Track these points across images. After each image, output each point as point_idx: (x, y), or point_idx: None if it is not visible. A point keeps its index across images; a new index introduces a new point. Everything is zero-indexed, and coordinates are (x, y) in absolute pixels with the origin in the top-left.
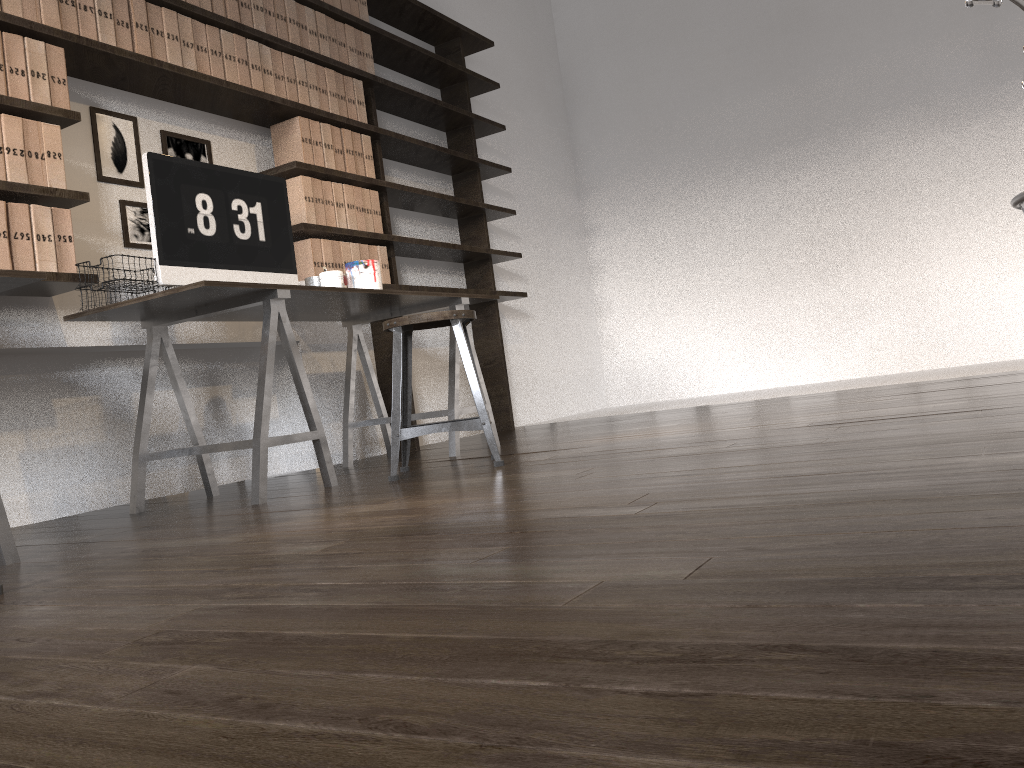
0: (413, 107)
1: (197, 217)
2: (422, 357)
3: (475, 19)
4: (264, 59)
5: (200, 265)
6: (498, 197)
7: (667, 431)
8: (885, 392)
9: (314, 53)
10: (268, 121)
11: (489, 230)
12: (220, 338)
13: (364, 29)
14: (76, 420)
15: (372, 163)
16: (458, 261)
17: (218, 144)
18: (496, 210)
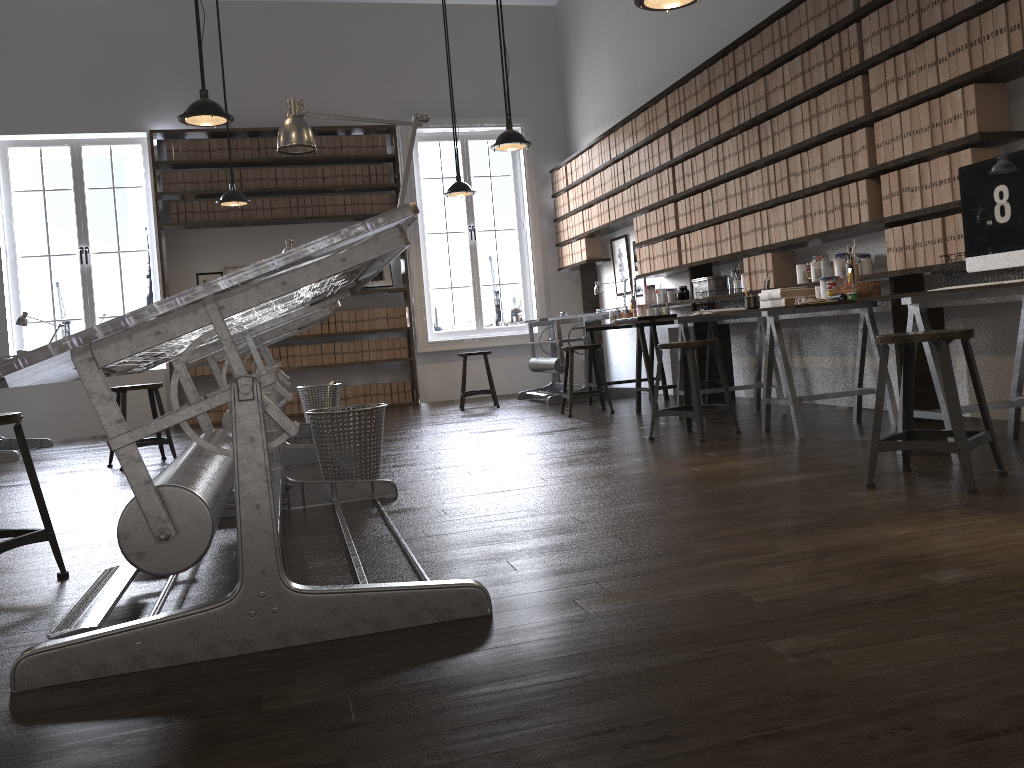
0: None
1: (994, 209)
2: None
3: None
4: None
5: (995, 251)
6: None
7: (959, 543)
8: None
9: None
10: None
11: None
12: None
13: None
14: None
15: None
16: None
17: None
18: None
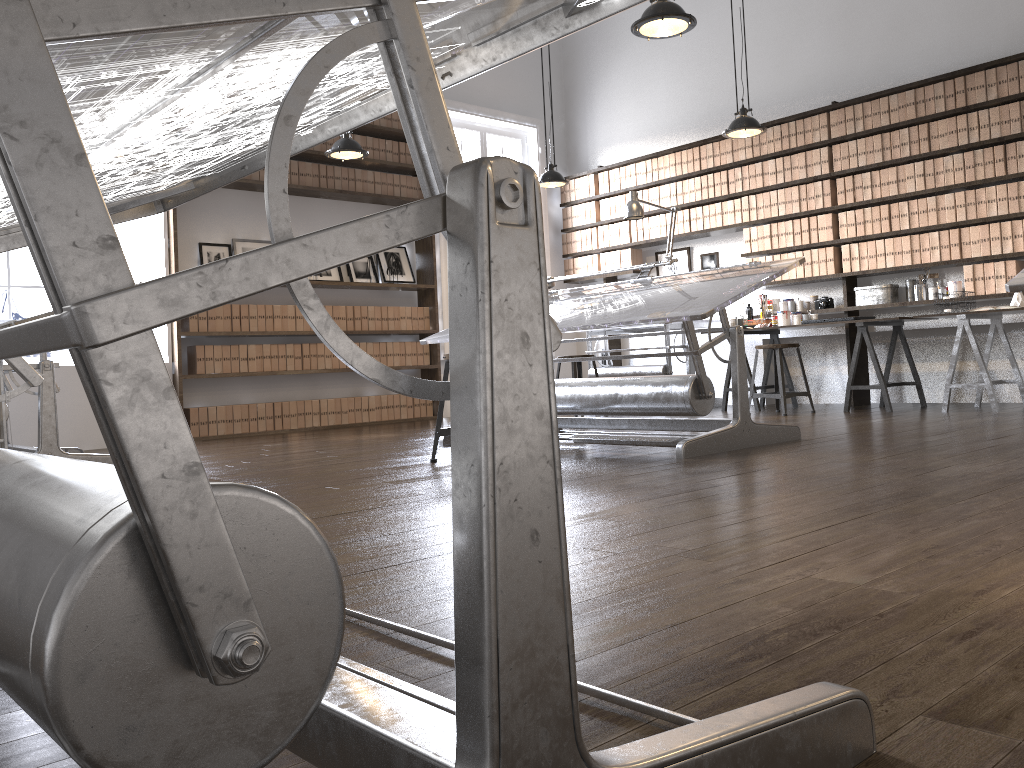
0: None
1: None
2: None
3: None
4: None
5: None
6: None
7: None
8: None
9: None
10: None
11: None
12: None
13: None
14: None
15: None
16: None
17: None
18: None
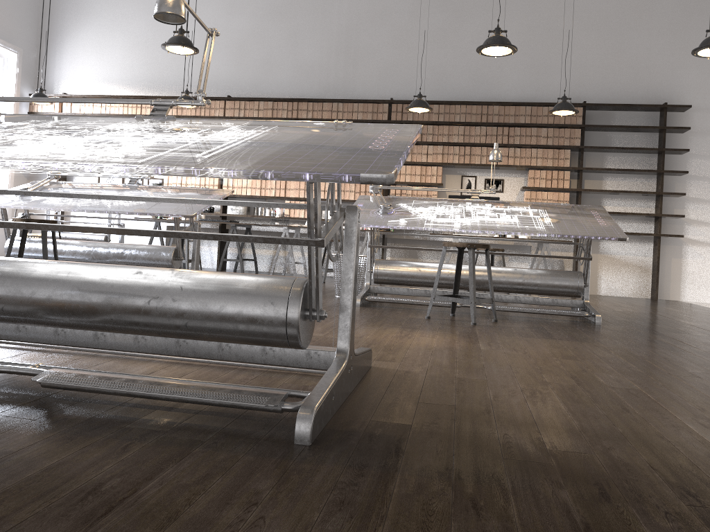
0: (615, 150)
1: None
2: (606, 258)
3: (708, 85)
4: (516, 153)
5: None
6: (702, 182)
7: None
8: (686, 314)
9: (541, 145)
10: (527, 169)
11: (686, 200)
12: (495, 242)
13: (578, 127)
14: (452, 259)
15: (568, 182)
16: (646, 217)
17: (507, 179)
18: (664, 194)
